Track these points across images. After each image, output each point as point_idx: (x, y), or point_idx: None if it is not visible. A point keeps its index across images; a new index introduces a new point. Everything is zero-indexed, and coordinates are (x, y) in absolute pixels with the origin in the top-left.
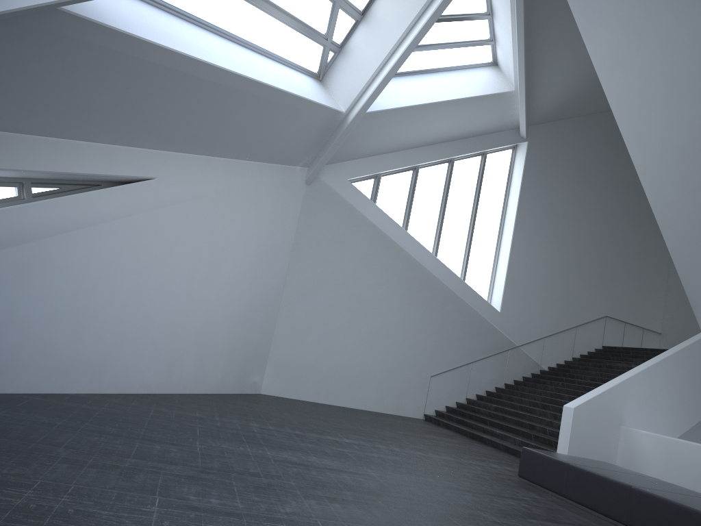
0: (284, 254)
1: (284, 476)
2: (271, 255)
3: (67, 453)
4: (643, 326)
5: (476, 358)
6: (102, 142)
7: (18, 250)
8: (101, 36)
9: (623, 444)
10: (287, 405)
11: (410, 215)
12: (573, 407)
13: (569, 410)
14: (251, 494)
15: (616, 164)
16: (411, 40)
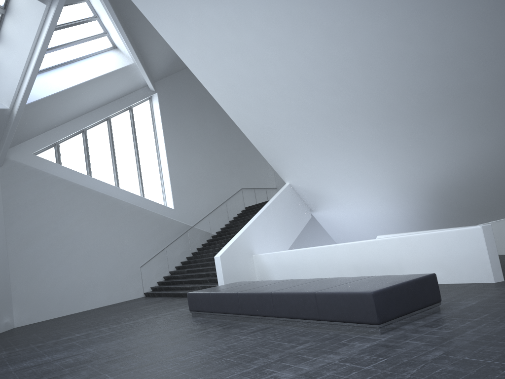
0: None
1: (20, 378)
2: None
3: None
4: (265, 187)
5: (168, 244)
6: None
7: None
8: None
9: (256, 265)
10: (36, 328)
11: (90, 164)
12: (219, 256)
13: (218, 258)
14: None
15: None
16: (40, 49)
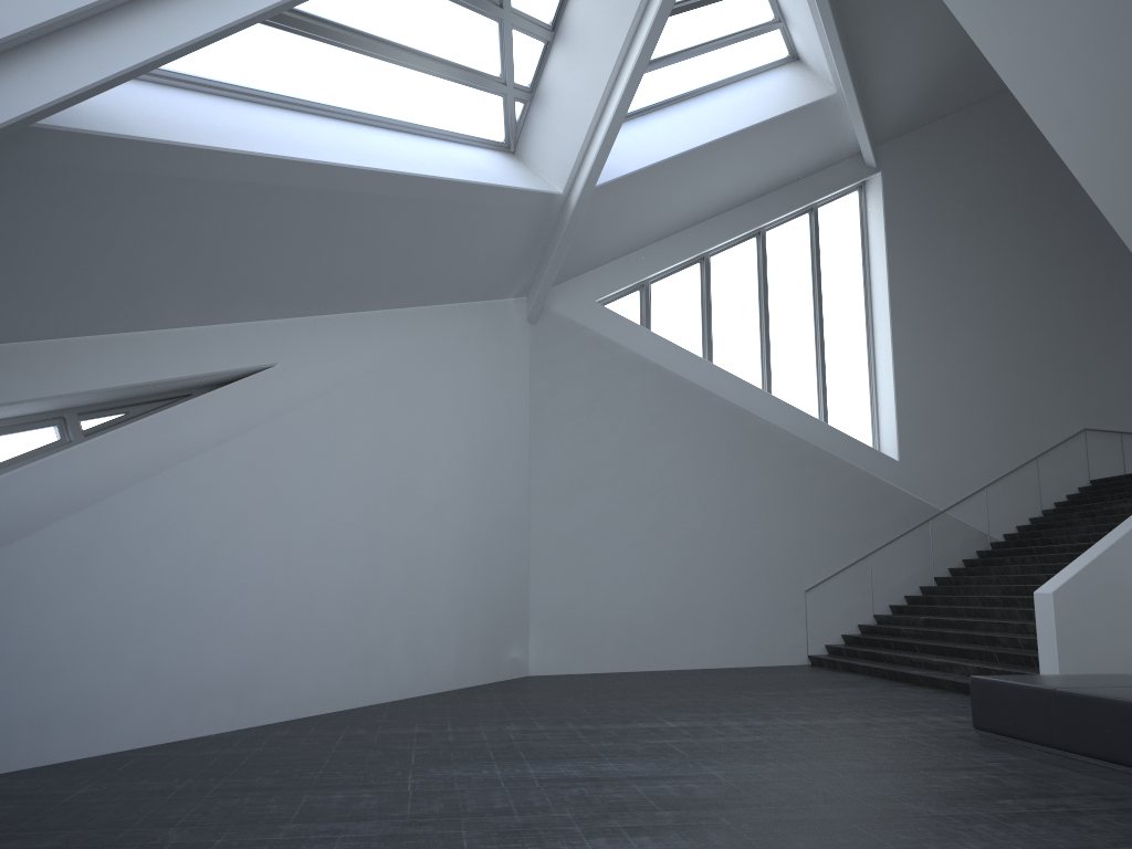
0: (518, 443)
1: (555, 805)
2: (496, 449)
3: (181, 835)
4: None
5: (876, 545)
6: (175, 325)
7: (72, 523)
8: (124, 156)
9: None
10: (573, 686)
11: (712, 335)
12: (1051, 592)
13: (1046, 598)
14: (492, 846)
15: (1042, 174)
16: (640, 49)
